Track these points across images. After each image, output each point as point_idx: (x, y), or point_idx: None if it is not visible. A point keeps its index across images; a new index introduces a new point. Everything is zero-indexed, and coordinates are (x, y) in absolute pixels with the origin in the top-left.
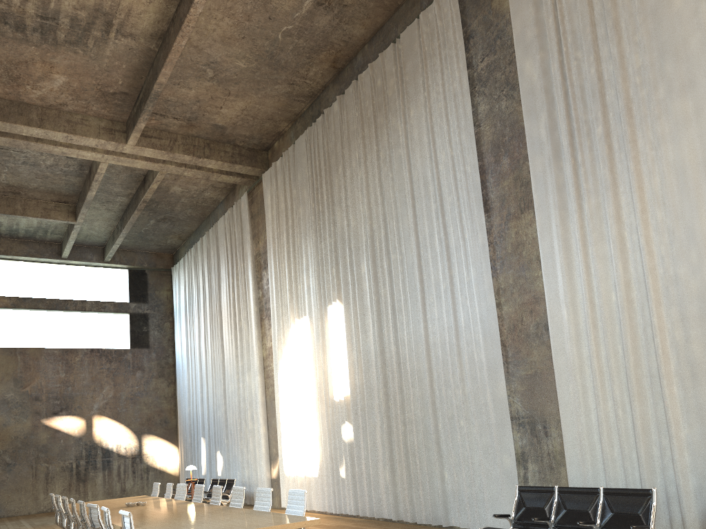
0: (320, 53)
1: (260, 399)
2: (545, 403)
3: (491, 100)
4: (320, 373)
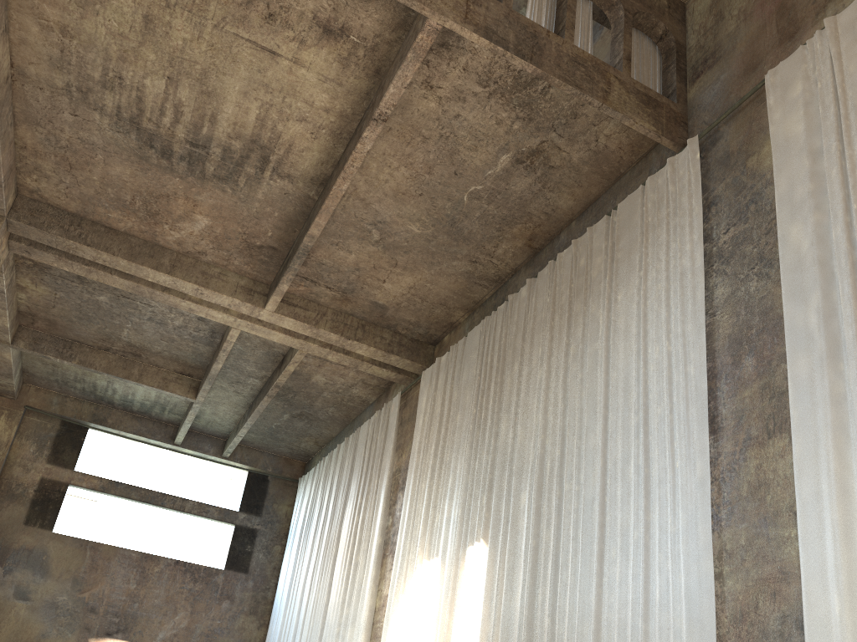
0: (513, 225)
1: None
2: None
3: (734, 280)
4: None
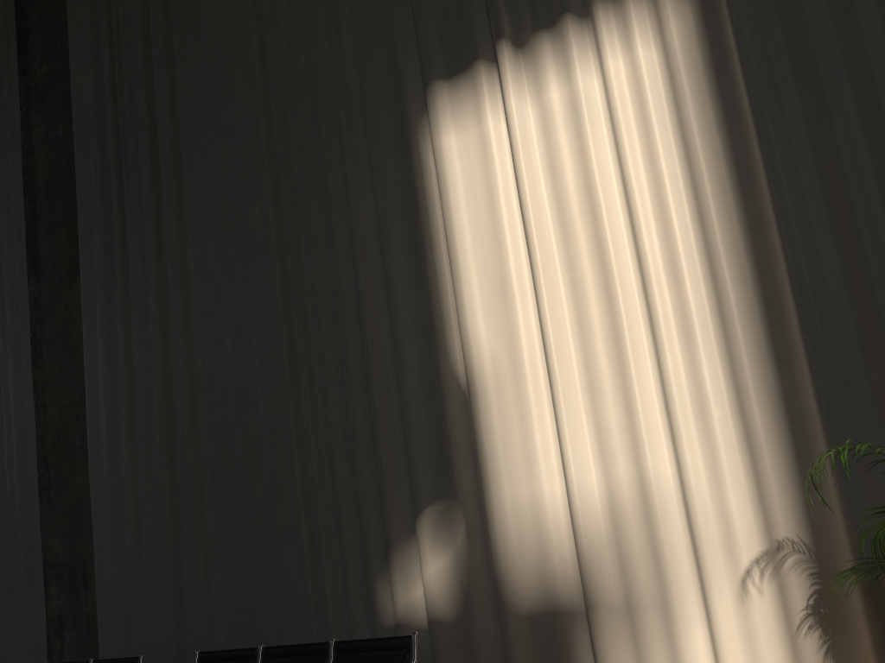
0: None
1: None
2: (87, 544)
3: (48, 121)
4: None
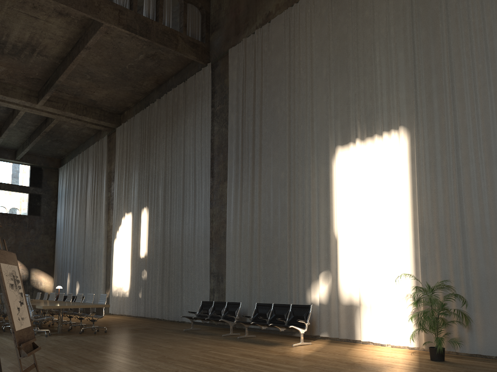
0: (149, 76)
1: (103, 254)
2: (223, 267)
3: (219, 125)
4: (135, 243)
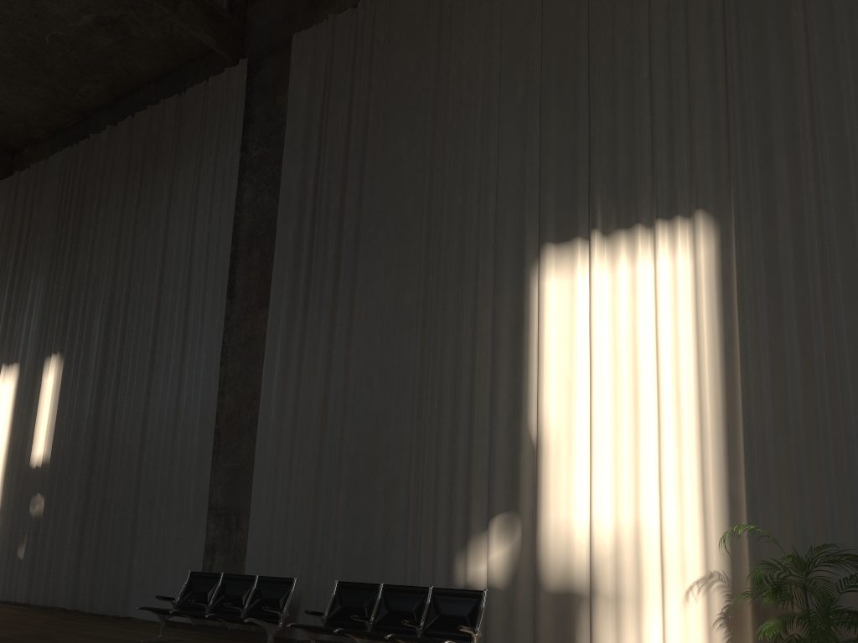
0: (96, 72)
1: None
2: (242, 497)
3: (256, 190)
4: (20, 433)
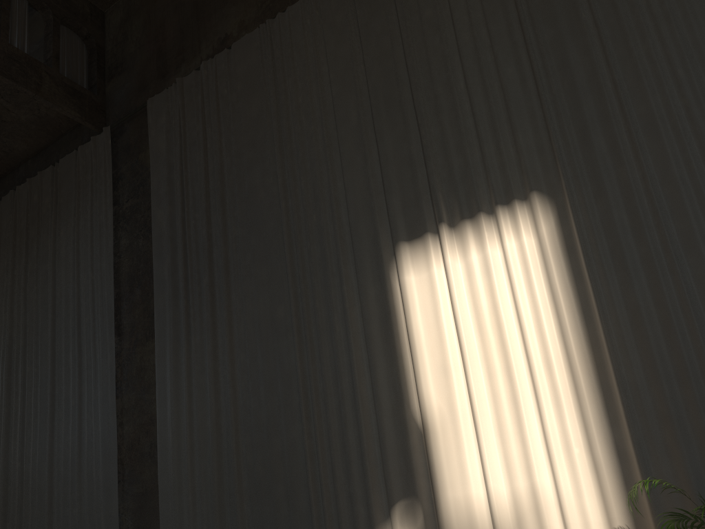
0: None
1: None
2: (151, 521)
3: (131, 236)
4: None
